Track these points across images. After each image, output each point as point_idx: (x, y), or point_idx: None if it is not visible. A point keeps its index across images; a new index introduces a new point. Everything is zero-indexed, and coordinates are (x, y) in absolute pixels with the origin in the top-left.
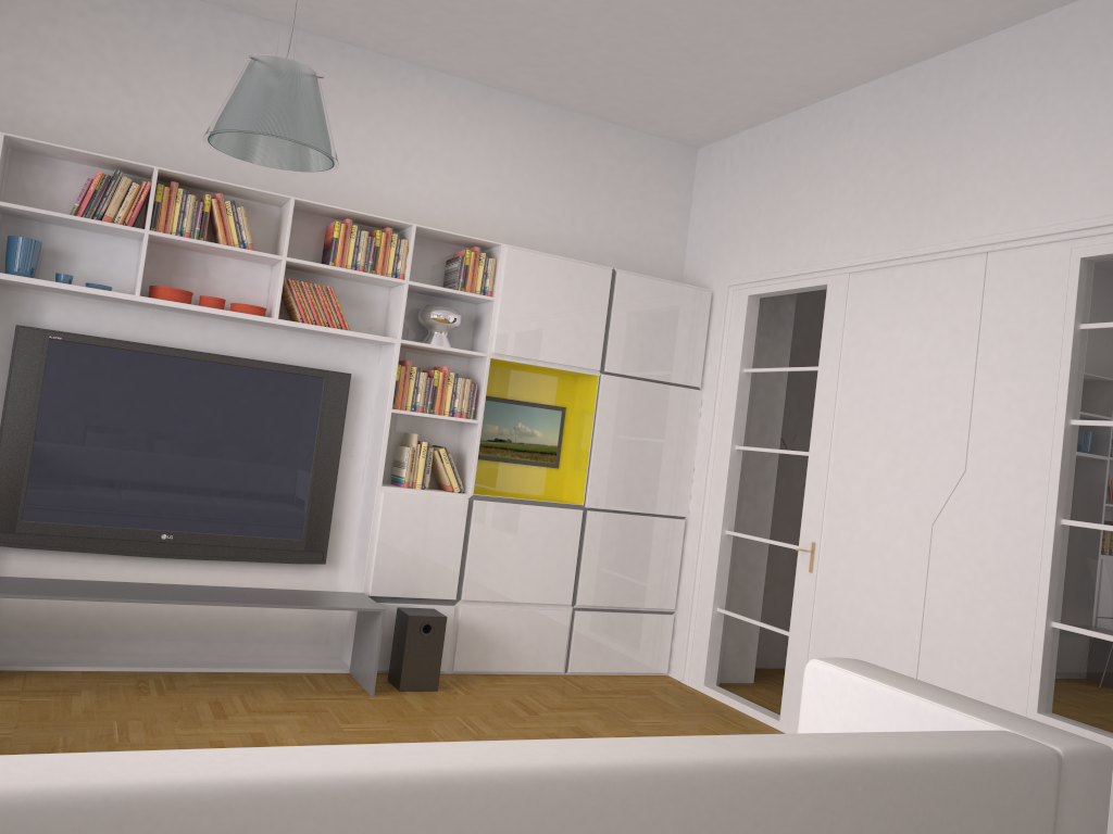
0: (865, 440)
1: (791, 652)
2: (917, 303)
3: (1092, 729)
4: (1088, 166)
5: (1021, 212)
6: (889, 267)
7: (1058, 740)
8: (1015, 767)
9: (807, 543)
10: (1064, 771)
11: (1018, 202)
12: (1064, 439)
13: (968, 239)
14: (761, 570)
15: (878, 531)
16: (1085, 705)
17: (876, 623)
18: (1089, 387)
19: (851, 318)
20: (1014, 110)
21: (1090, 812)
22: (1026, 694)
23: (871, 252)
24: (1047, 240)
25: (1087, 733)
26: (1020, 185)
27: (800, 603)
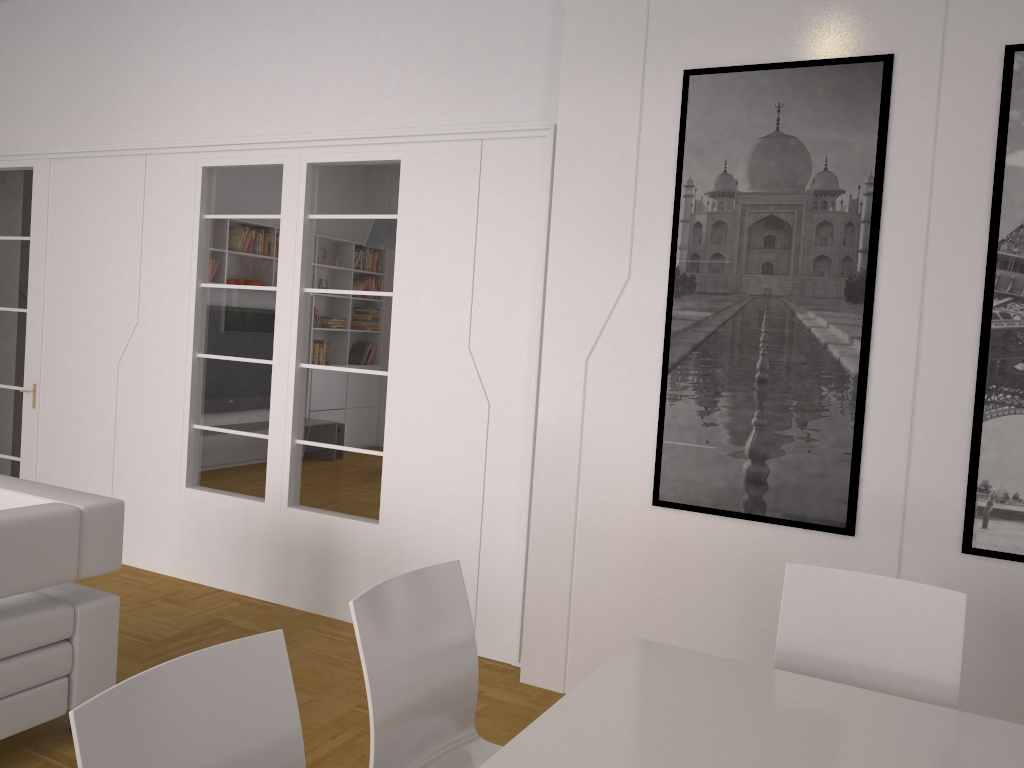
0: (70, 299)
1: (23, 473)
2: (102, 190)
3: (218, 491)
4: (205, 99)
5: (166, 126)
6: (80, 158)
7: (87, 502)
8: (45, 522)
9: (30, 385)
10: (86, 519)
11: (165, 118)
12: (197, 297)
13: (133, 142)
14: (9, 409)
15: (82, 371)
16: (213, 477)
17: (84, 442)
18: (211, 260)
19: (54, 198)
20: (160, 44)
21: (108, 539)
22: (179, 476)
23: (66, 143)
24: (182, 151)
25: (213, 495)
26: (165, 105)
27: (28, 433)
